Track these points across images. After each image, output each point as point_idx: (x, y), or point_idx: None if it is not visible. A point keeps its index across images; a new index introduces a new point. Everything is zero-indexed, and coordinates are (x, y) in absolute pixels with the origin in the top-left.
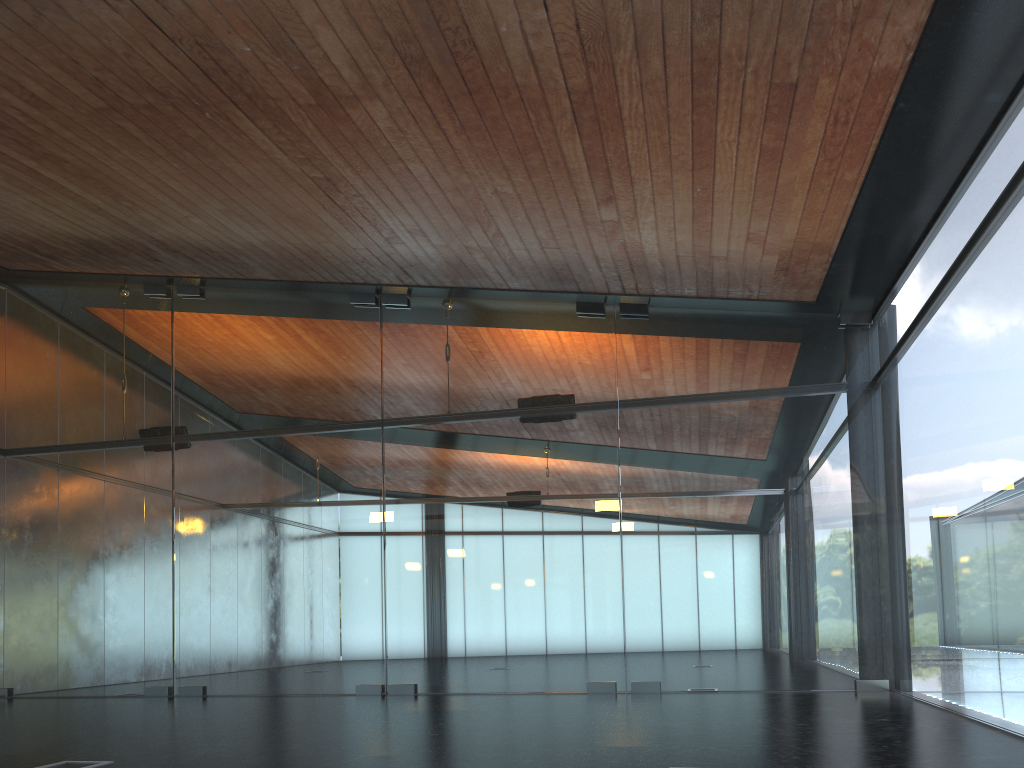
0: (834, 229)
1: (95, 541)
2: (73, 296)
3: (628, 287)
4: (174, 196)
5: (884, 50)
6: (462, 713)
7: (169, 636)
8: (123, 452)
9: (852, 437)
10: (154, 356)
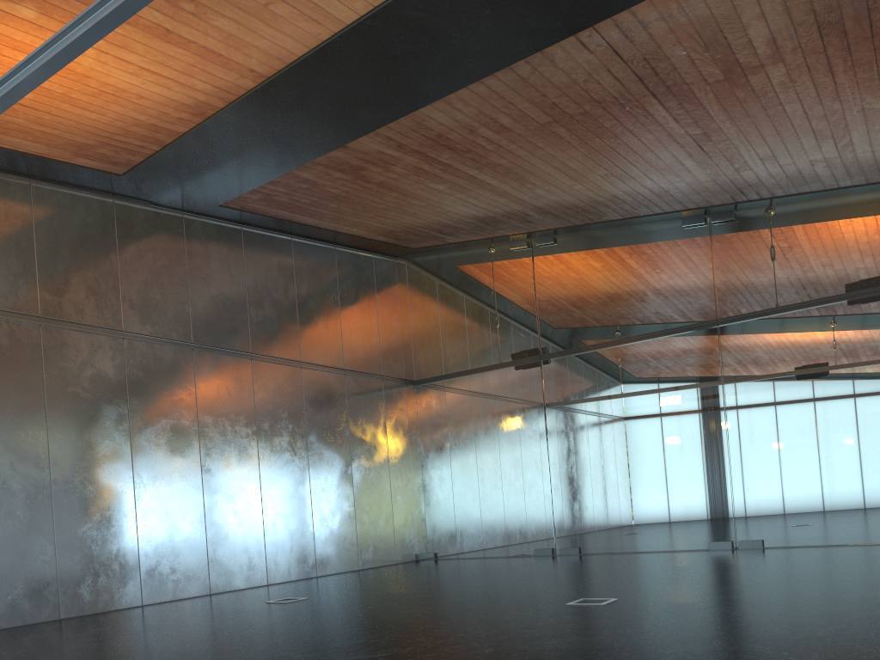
0: None
1: (487, 442)
2: (457, 260)
3: None
4: (568, 172)
5: None
6: (840, 561)
7: (549, 510)
8: (503, 373)
9: None
10: (521, 296)
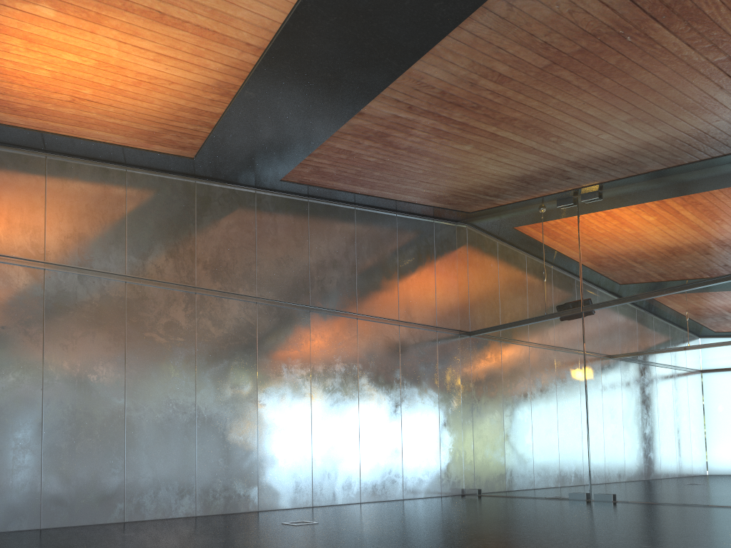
0: None
1: (529, 388)
2: (508, 220)
3: None
4: (589, 121)
5: None
6: None
7: (585, 455)
8: (546, 323)
9: None
10: (565, 250)
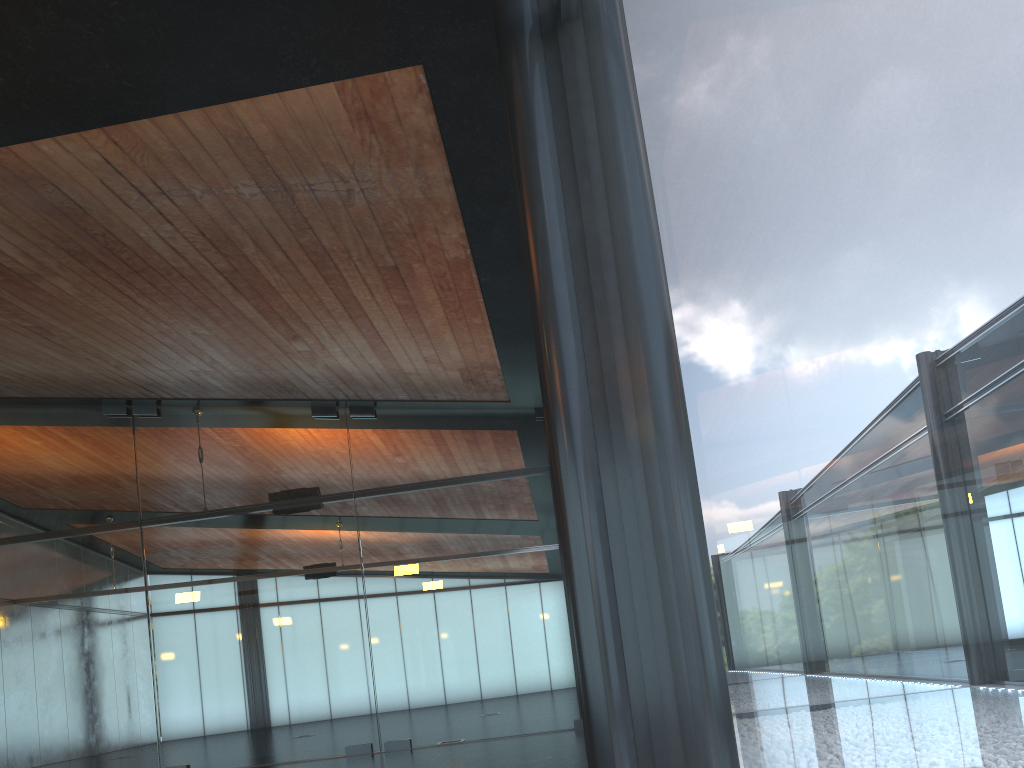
0: (490, 353)
1: None
2: None
3: (350, 395)
4: None
5: (448, 247)
6: None
7: None
8: None
9: (554, 512)
10: None
